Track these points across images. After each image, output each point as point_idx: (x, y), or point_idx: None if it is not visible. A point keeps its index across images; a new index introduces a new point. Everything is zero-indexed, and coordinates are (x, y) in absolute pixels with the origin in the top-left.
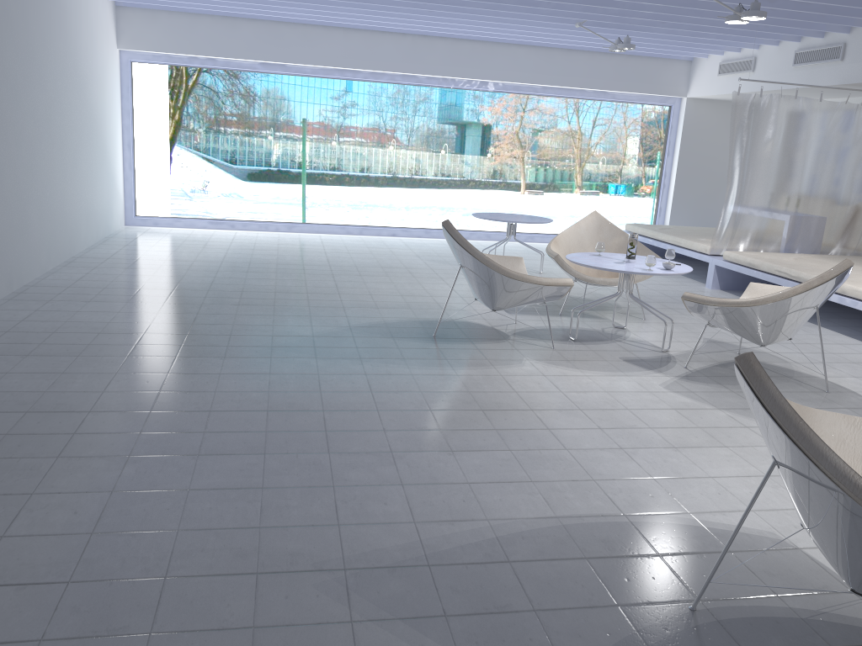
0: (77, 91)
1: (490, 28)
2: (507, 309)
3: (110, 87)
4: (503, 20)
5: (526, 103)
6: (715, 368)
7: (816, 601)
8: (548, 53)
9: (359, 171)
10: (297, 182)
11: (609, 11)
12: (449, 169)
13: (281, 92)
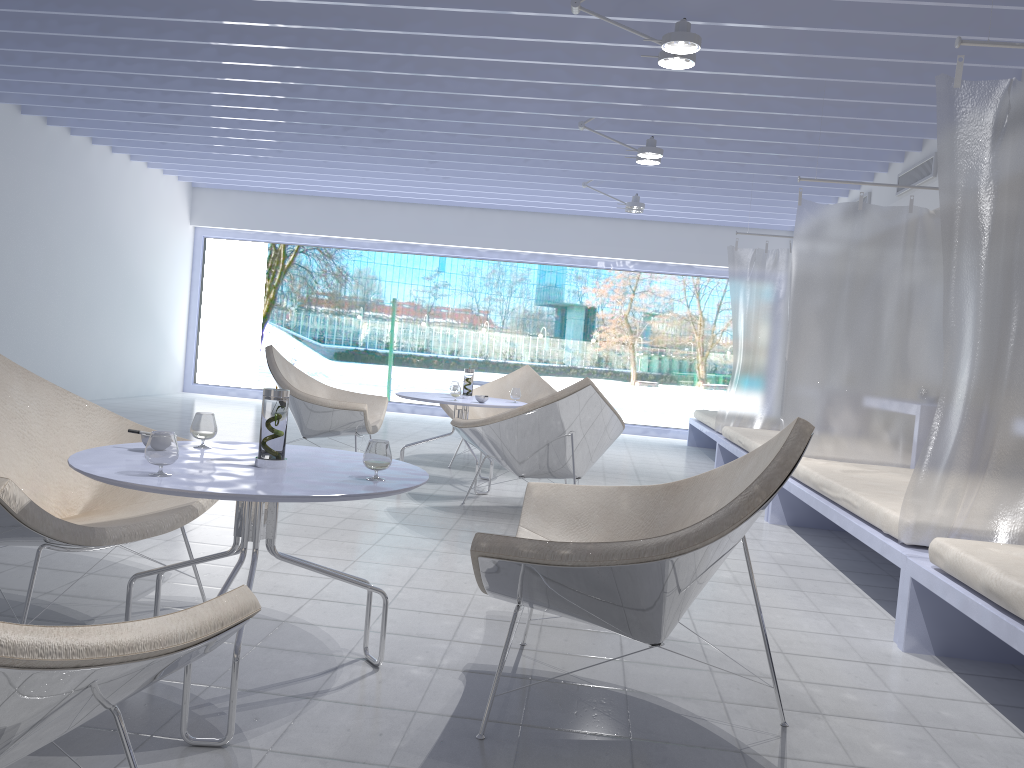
0: (105, 253)
1: (531, 196)
2: (359, 449)
3: (171, 257)
4: (522, 185)
5: (636, 284)
6: (499, 507)
7: (70, 600)
8: (618, 224)
9: (448, 353)
10: (383, 363)
11: (594, 167)
12: (547, 354)
13: (373, 271)
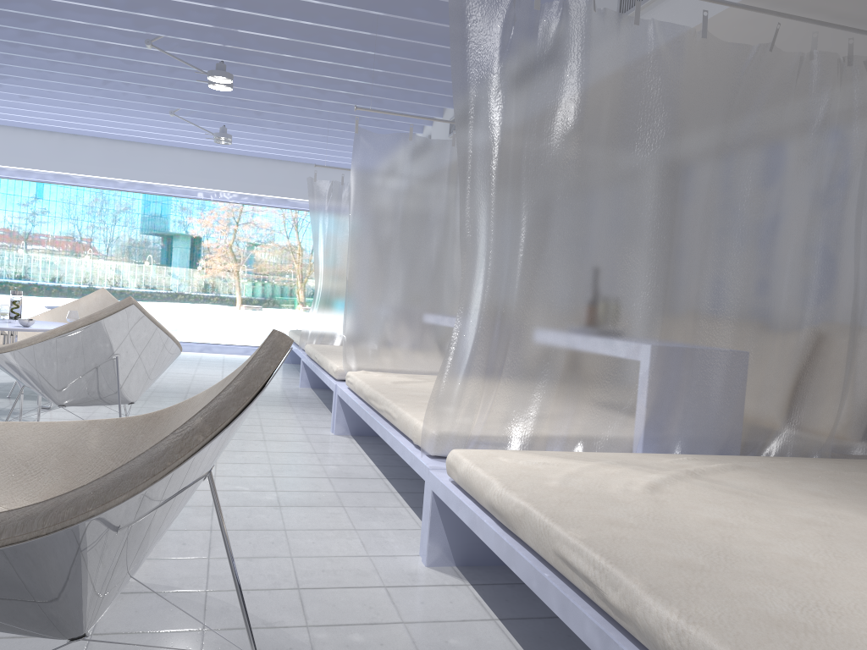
0: None
1: (124, 124)
2: None
3: None
4: (109, 110)
5: (240, 216)
6: None
7: None
8: (216, 158)
9: (49, 280)
10: None
11: (178, 94)
12: (154, 281)
13: None
